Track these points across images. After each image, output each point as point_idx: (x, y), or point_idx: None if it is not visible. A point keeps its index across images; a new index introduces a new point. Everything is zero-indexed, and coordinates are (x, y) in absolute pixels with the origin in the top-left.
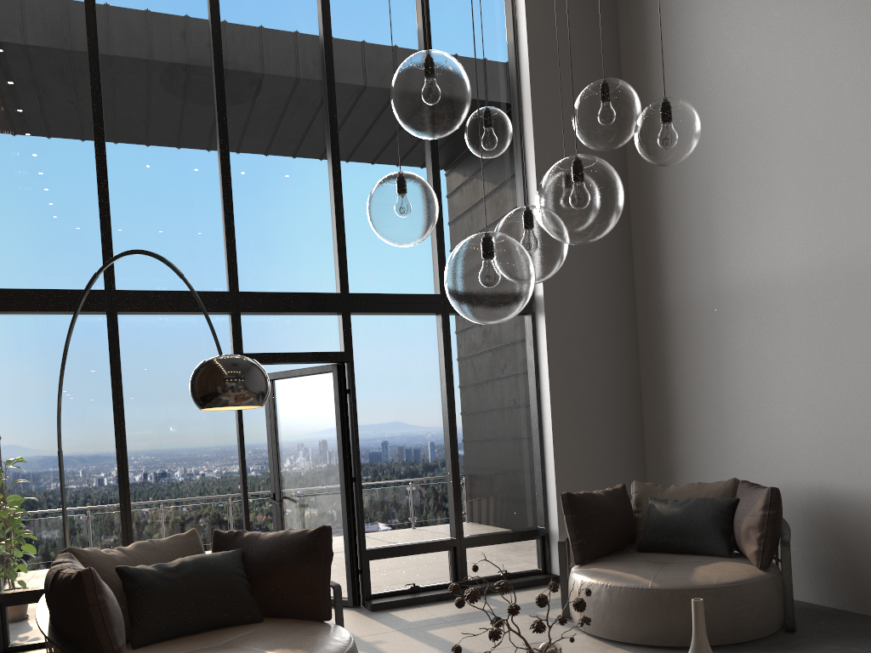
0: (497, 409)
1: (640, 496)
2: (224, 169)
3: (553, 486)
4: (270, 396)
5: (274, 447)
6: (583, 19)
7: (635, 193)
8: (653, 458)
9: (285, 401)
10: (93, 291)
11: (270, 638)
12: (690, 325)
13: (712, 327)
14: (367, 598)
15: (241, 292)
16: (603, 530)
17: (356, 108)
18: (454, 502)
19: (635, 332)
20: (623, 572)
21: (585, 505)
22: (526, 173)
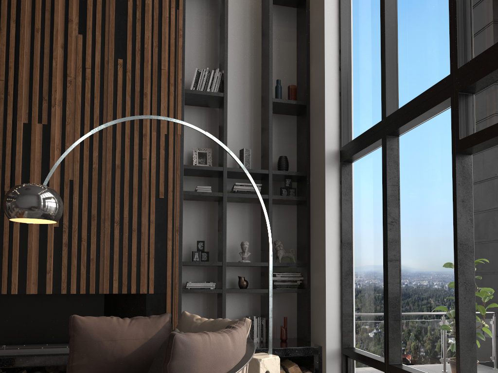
0: None
1: None
2: None
3: None
4: None
5: None
6: None
7: None
8: None
9: None
10: (376, 124)
11: None
12: None
13: None
14: None
15: (459, 69)
16: None
17: None
18: None
19: None
20: None
21: None
22: None
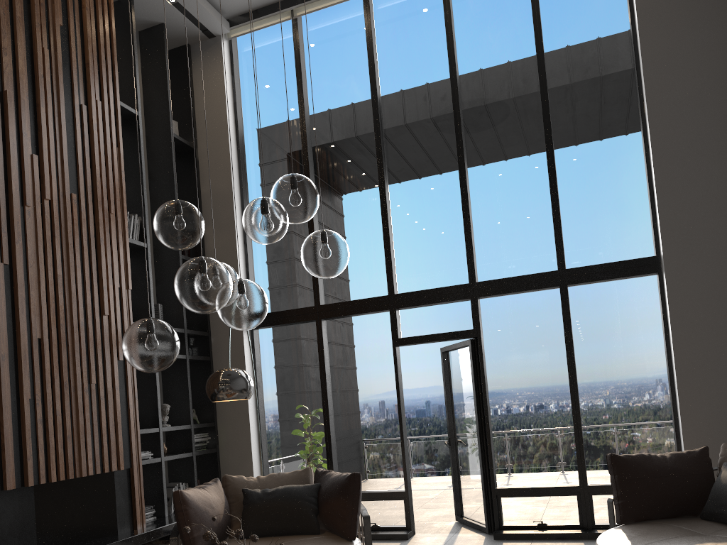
0: (626, 367)
1: (723, 460)
2: (383, 209)
3: (682, 442)
4: (445, 364)
5: (448, 403)
6: None
7: None
8: None
9: (452, 368)
10: (308, 307)
11: None
12: None
13: None
14: (496, 528)
15: (396, 294)
16: (650, 493)
17: (483, 132)
18: (576, 453)
19: None
20: (626, 537)
21: (631, 467)
22: (647, 139)
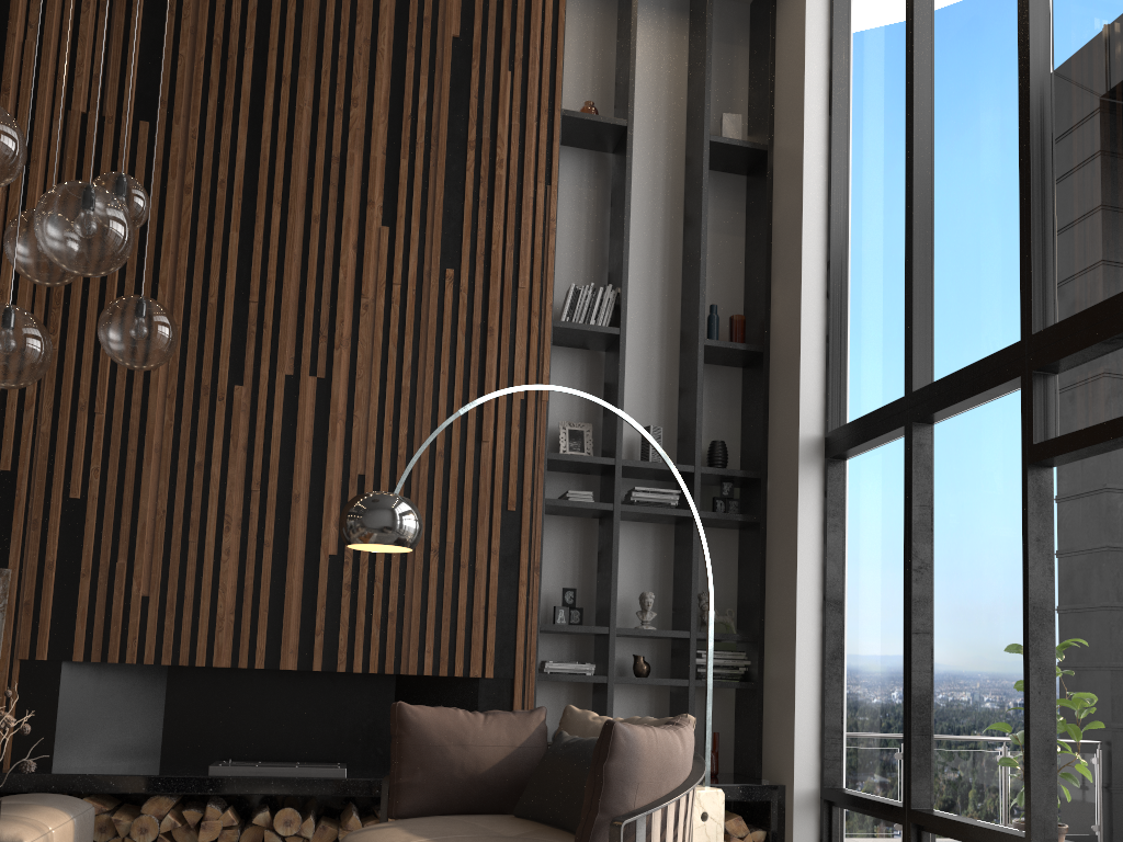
0: None
1: None
2: (1022, 132)
3: None
4: None
5: None
6: None
7: None
8: None
9: None
10: (895, 401)
11: (491, 841)
12: None
13: None
14: None
15: (1034, 335)
16: None
17: None
18: None
19: None
20: None
21: None
22: None
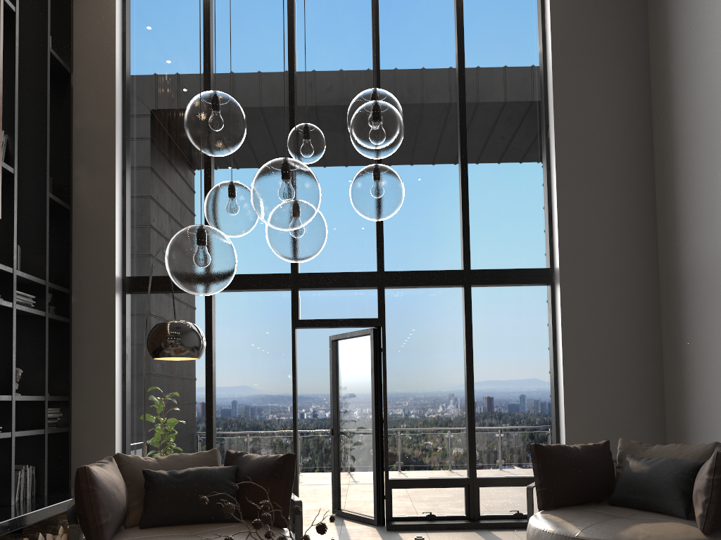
0: (516, 367)
1: (623, 452)
2: None
3: (563, 439)
4: (333, 353)
5: (334, 393)
6: (609, 19)
7: (659, 169)
8: (671, 419)
9: (342, 357)
10: None
11: (225, 533)
12: (699, 291)
13: (716, 293)
14: (387, 519)
15: (300, 273)
16: (569, 480)
17: None
18: (469, 446)
19: (658, 298)
20: (565, 520)
21: (553, 456)
22: (550, 161)
